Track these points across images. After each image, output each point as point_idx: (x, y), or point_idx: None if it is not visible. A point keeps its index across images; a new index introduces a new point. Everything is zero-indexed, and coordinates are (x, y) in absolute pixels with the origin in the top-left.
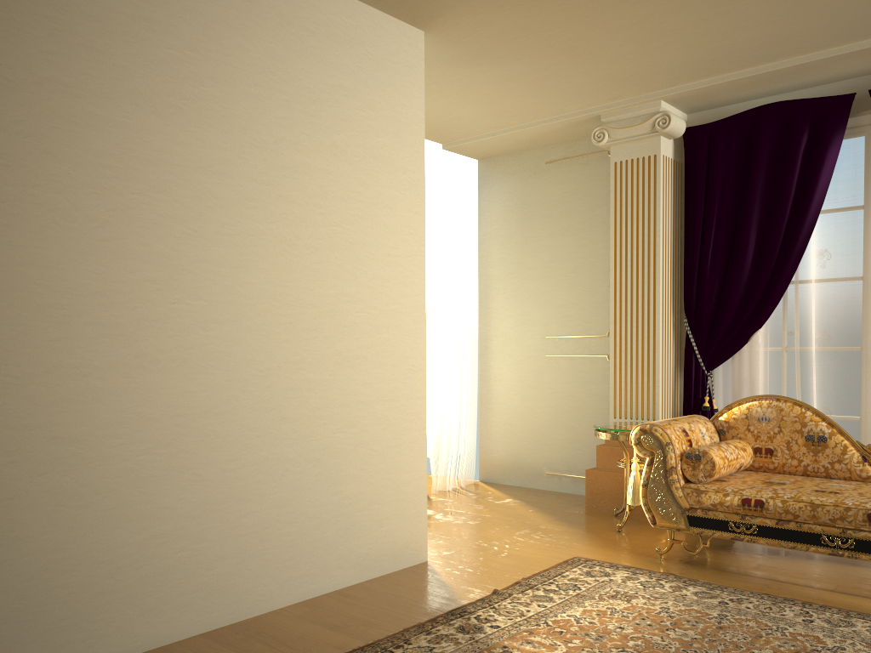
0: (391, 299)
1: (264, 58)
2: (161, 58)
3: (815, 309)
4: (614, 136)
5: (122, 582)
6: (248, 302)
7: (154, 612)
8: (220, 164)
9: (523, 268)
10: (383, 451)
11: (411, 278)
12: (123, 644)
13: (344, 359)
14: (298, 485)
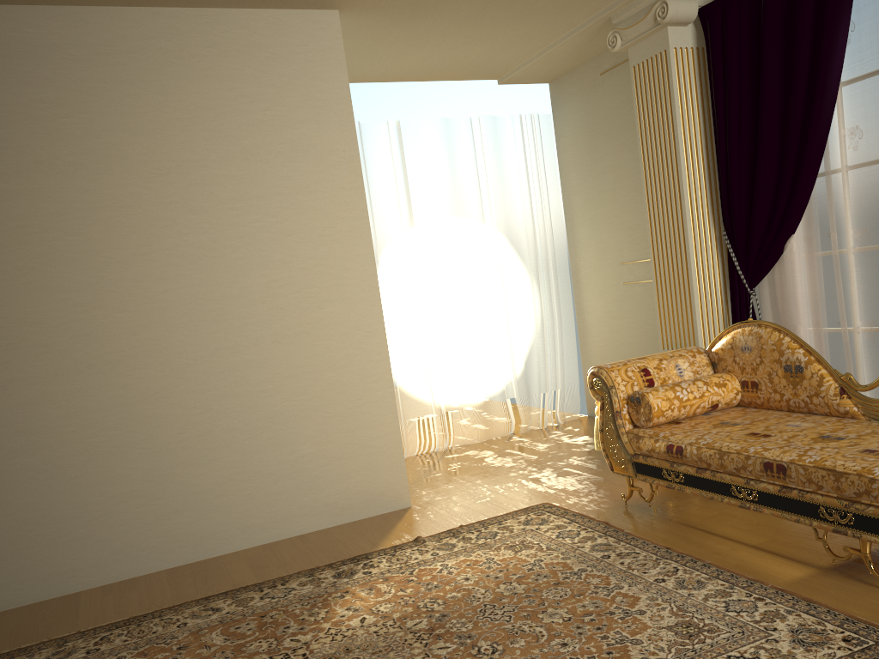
0: (332, 275)
1: (156, 96)
2: (57, 128)
3: (851, 203)
4: (625, 38)
5: (91, 531)
6: (172, 305)
7: (123, 552)
8: (126, 198)
9: (595, 192)
10: (341, 413)
11: (354, 251)
12: (100, 575)
13: (284, 337)
14: (249, 449)
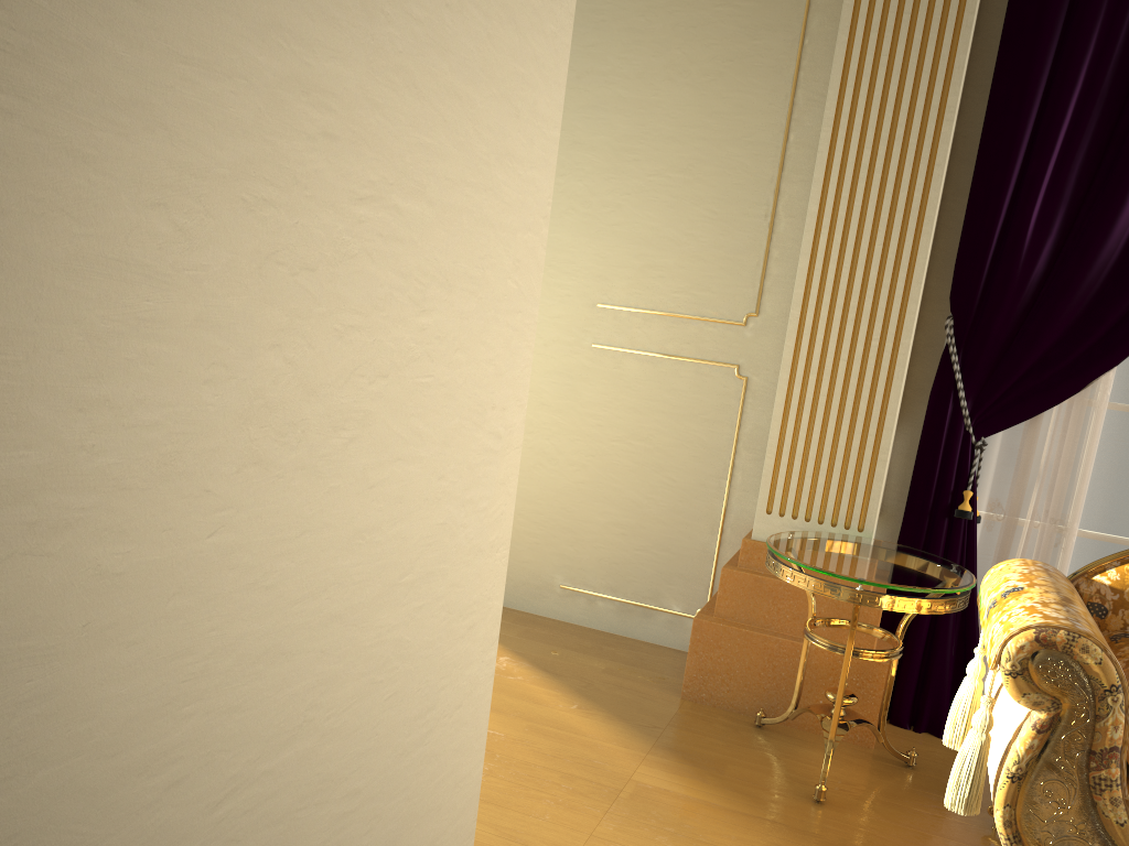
0: (472, 164)
1: None
2: None
3: None
4: None
5: None
6: None
7: None
8: None
9: (564, 142)
10: (382, 782)
11: (532, 90)
12: None
13: (288, 435)
14: None
